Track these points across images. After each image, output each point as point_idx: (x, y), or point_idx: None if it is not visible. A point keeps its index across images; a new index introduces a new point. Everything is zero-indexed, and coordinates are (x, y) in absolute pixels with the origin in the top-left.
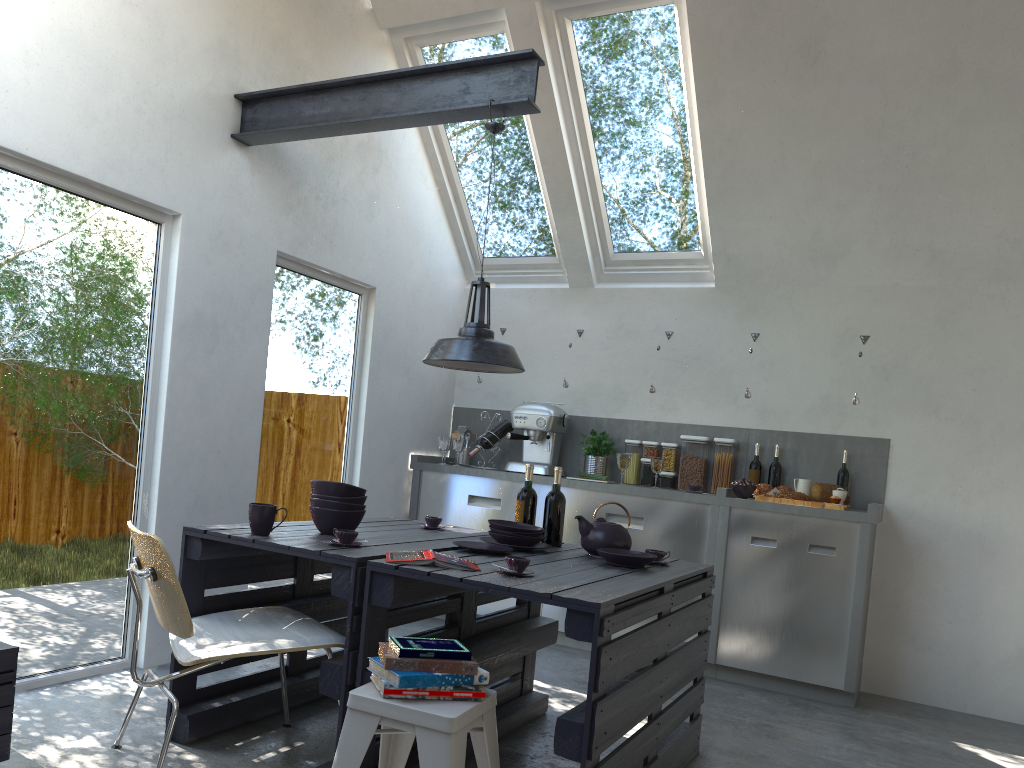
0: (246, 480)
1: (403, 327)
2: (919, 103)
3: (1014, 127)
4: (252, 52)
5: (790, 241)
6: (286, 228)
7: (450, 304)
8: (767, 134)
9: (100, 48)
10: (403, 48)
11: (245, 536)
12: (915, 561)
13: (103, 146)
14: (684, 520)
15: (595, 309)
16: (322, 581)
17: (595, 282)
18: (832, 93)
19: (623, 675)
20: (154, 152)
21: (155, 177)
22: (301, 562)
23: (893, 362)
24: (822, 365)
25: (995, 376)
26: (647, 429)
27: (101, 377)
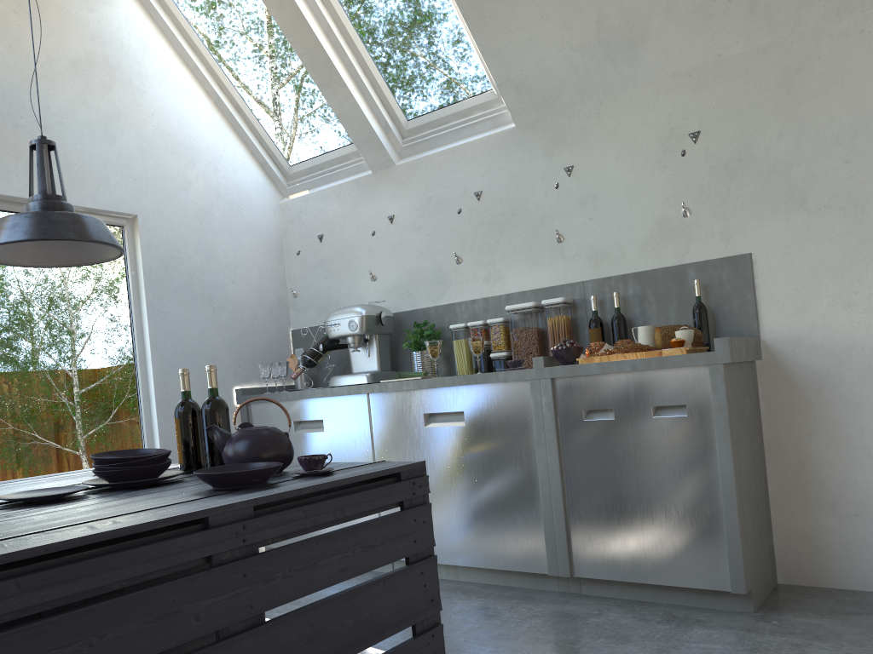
0: None
1: (191, 254)
2: None
3: None
4: None
5: (575, 41)
6: None
7: (261, 222)
8: None
9: None
10: None
11: None
12: (815, 403)
13: None
14: (506, 405)
15: (401, 188)
16: None
17: (396, 159)
18: None
19: None
20: None
21: None
22: None
23: (736, 155)
24: (651, 183)
25: (872, 136)
26: (476, 309)
27: None
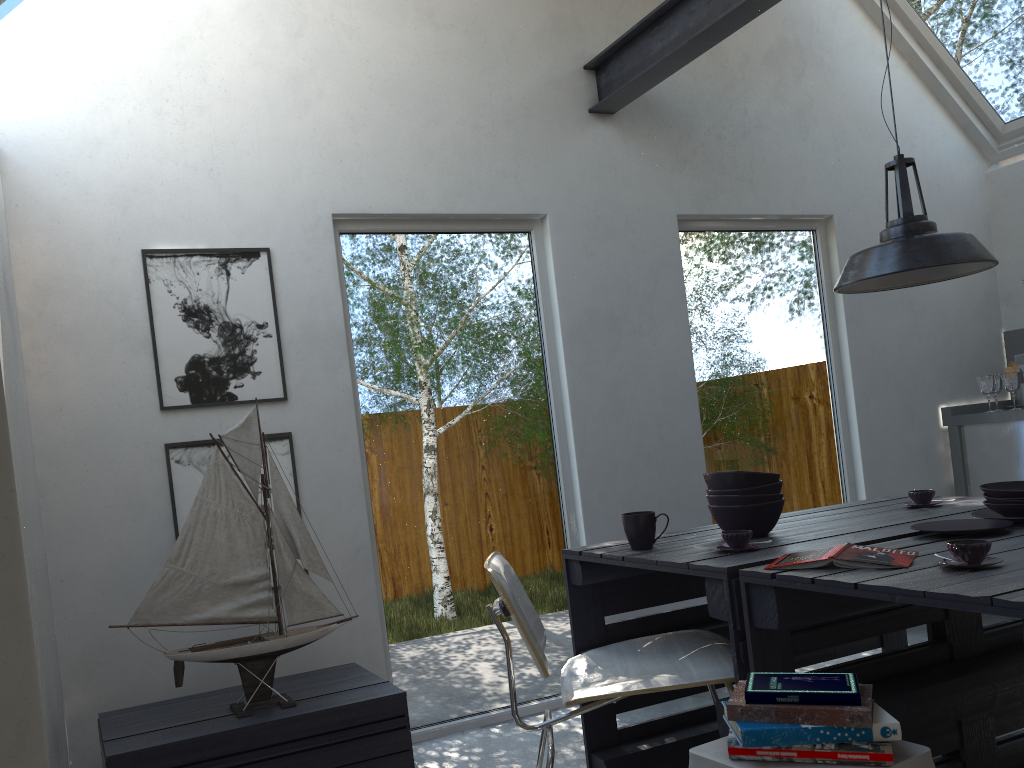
0: (692, 481)
1: None
2: None
3: None
4: (595, 12)
5: None
6: (683, 186)
7: (964, 201)
8: None
9: (422, 83)
10: None
11: (616, 553)
12: None
13: (445, 176)
14: None
15: None
16: None
17: None
18: None
19: None
20: (502, 162)
21: (508, 187)
22: None
23: None
24: None
25: None
26: None
27: (497, 404)
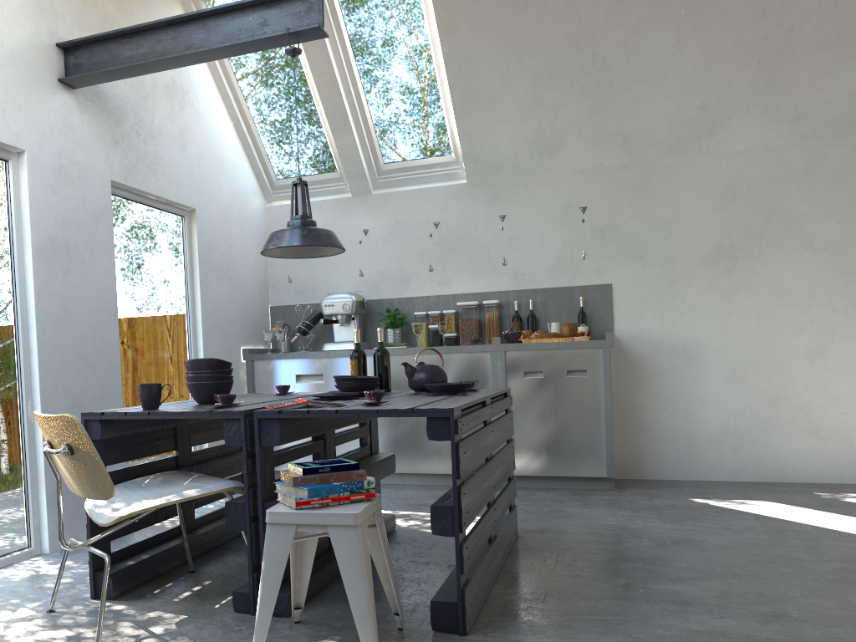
0: (113, 381)
1: (221, 242)
2: (604, 19)
3: (672, 33)
4: (66, 6)
5: (520, 139)
6: (115, 160)
7: (256, 220)
8: (495, 53)
9: None
10: (190, 2)
11: (140, 411)
12: (641, 373)
13: None
14: (471, 367)
15: (375, 211)
16: (198, 451)
17: (372, 189)
18: (540, 16)
19: (472, 467)
20: None
21: None
22: (180, 436)
23: (606, 225)
24: (555, 234)
25: (679, 226)
26: (430, 302)
27: None
